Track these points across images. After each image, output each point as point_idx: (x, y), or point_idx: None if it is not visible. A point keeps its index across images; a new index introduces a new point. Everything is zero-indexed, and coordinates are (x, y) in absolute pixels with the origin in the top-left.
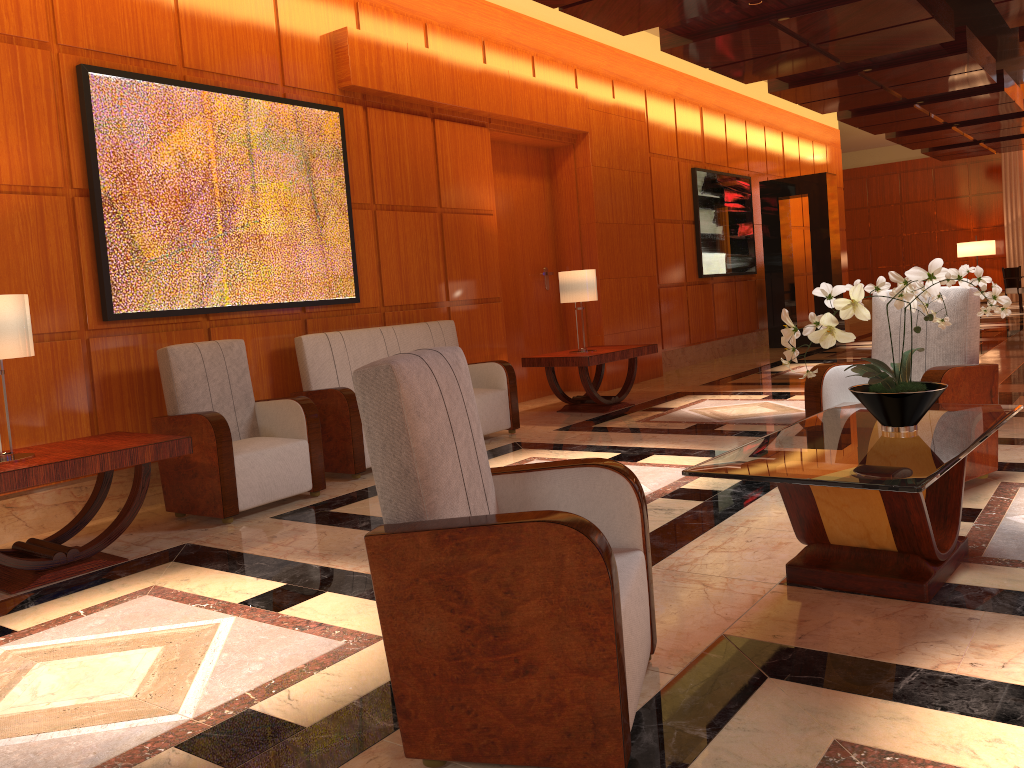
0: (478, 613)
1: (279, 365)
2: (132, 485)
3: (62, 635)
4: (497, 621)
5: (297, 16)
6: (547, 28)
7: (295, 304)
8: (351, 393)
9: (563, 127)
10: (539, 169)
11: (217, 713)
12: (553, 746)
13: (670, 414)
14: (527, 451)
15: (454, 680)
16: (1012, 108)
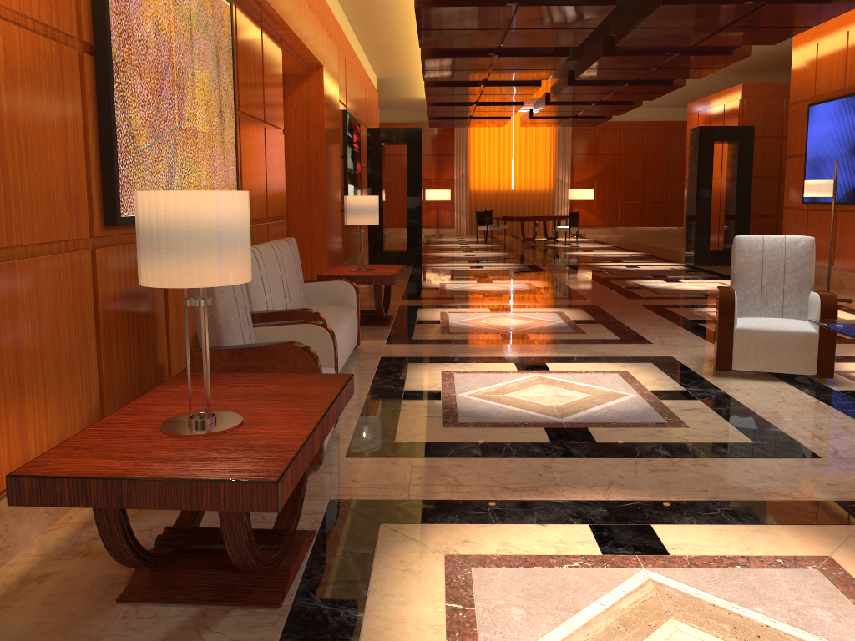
0: None
1: None
2: None
3: (522, 638)
4: None
5: None
6: None
7: None
8: (321, 315)
9: (315, 57)
10: None
11: None
12: None
13: (453, 326)
14: (422, 365)
15: None
16: (525, 98)
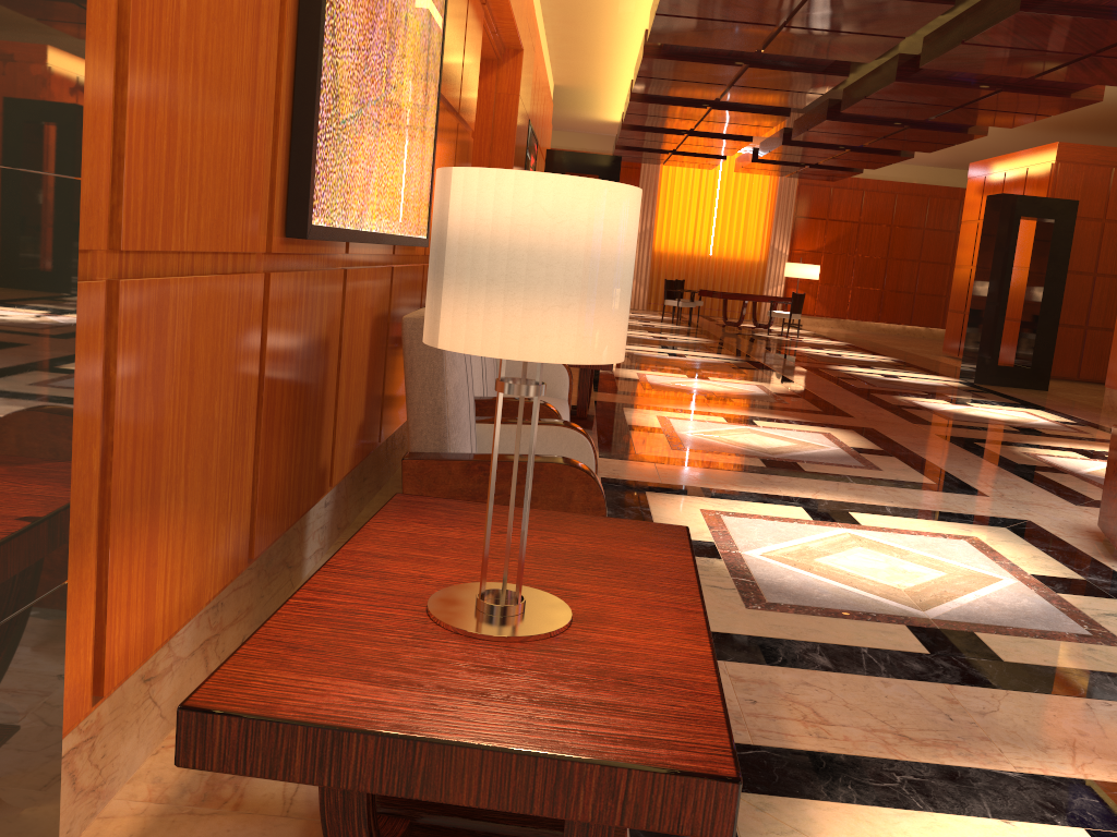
0: None
1: (374, 344)
2: None
3: None
4: None
5: None
6: None
7: (404, 240)
8: (558, 411)
9: (518, 36)
10: None
11: None
12: None
13: (685, 439)
14: (667, 497)
15: None
16: (759, 132)
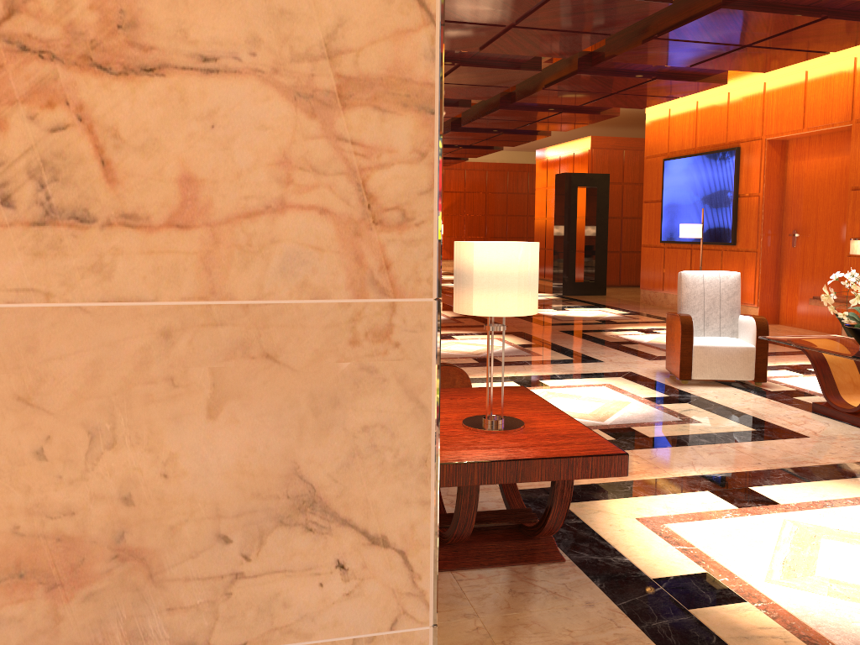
0: None
1: None
2: None
3: (747, 560)
4: None
5: None
6: None
7: None
8: None
9: None
10: None
11: None
12: None
13: None
14: None
15: None
16: None
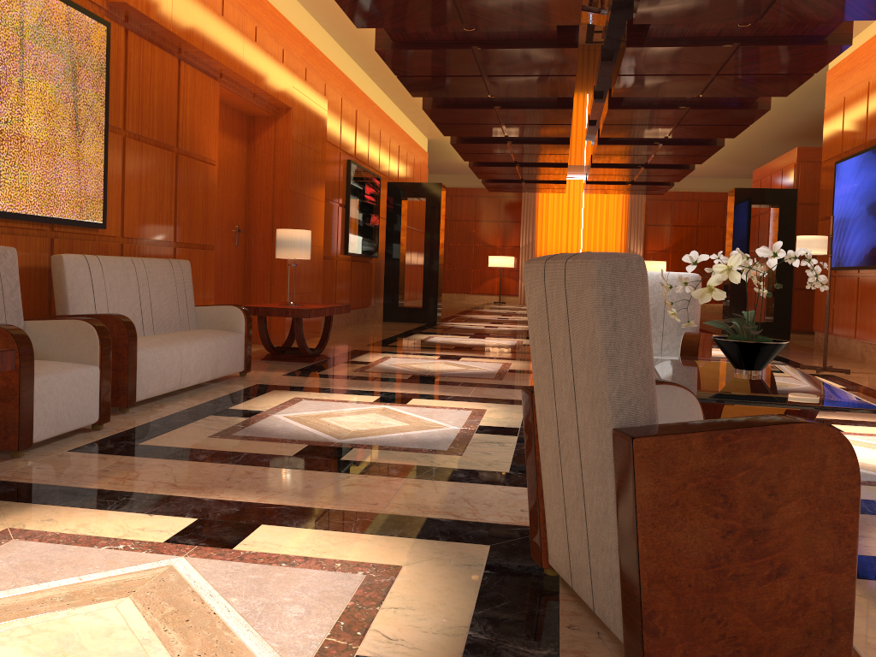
0: (741, 517)
1: (23, 284)
2: None
3: None
4: (758, 524)
5: None
6: (267, 5)
7: (48, 219)
8: (129, 320)
9: (275, 98)
10: (241, 133)
11: None
12: (794, 647)
13: (376, 367)
14: (283, 392)
15: (709, 590)
16: (563, 159)
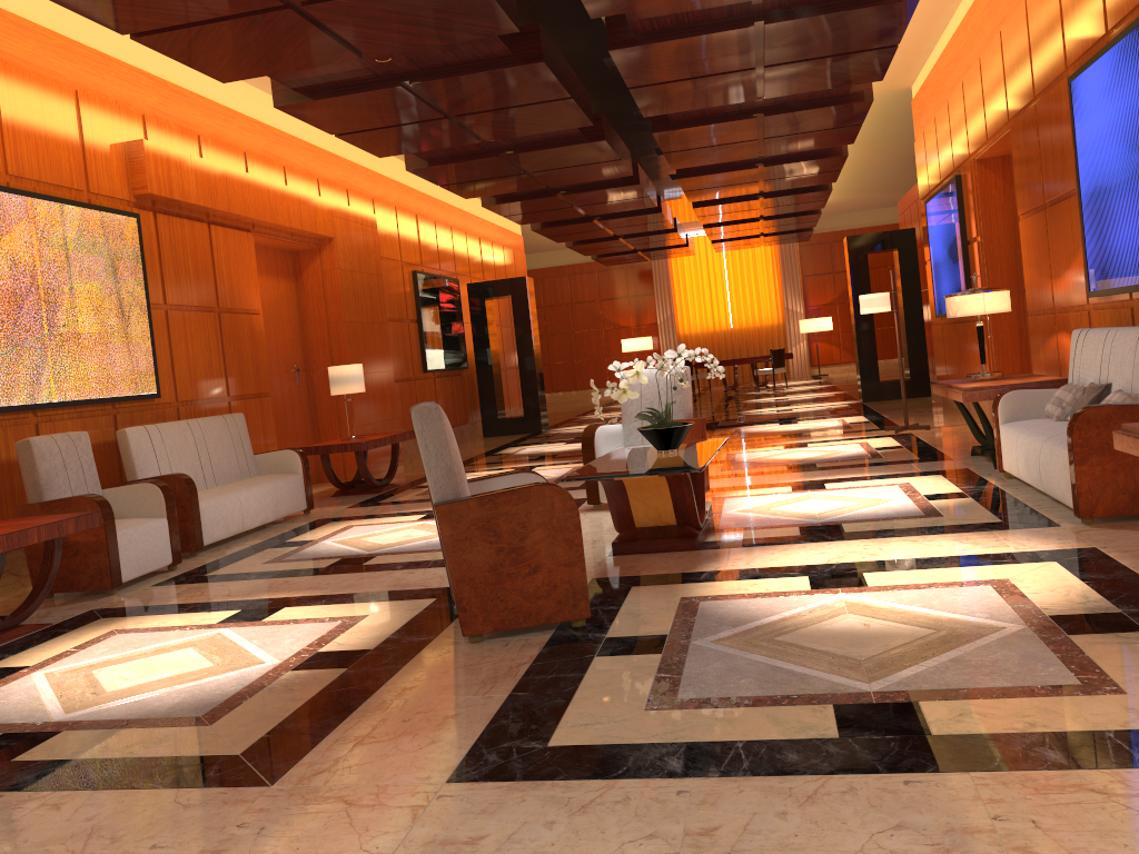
0: (506, 541)
1: (96, 459)
2: (43, 559)
3: (83, 659)
4: (517, 544)
5: (97, 127)
6: (294, 140)
7: (109, 399)
8: (188, 477)
9: (314, 233)
10: (286, 271)
11: (297, 657)
12: (551, 611)
13: None
14: (339, 522)
15: (493, 583)
16: (666, 225)
